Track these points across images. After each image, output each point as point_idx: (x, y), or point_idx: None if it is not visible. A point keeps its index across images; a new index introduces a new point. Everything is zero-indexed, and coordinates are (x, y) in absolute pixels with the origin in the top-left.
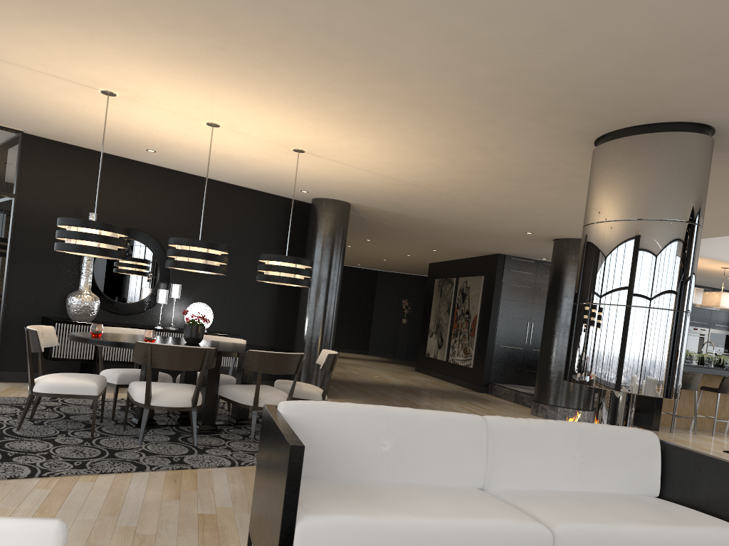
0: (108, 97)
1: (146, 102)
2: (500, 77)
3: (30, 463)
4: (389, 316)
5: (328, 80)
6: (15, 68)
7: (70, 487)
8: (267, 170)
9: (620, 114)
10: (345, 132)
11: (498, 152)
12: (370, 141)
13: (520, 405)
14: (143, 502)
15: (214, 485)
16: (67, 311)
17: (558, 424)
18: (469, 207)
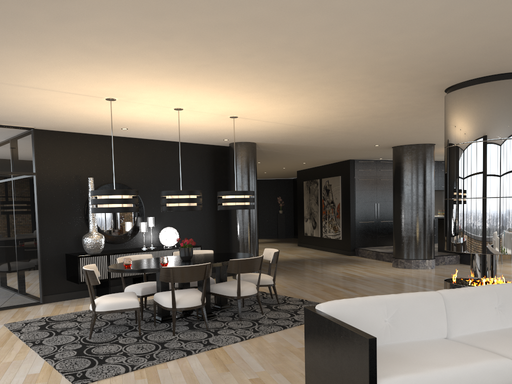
0: (111, 102)
1: (135, 101)
2: (396, 61)
3: (119, 361)
4: (270, 209)
5: (274, 75)
6: (48, 92)
7: (157, 374)
8: (204, 130)
9: (469, 72)
10: (272, 103)
11: (375, 102)
12: (287, 106)
13: (381, 261)
14: (209, 377)
15: (242, 357)
16: (84, 248)
17: (483, 288)
18: (340, 135)
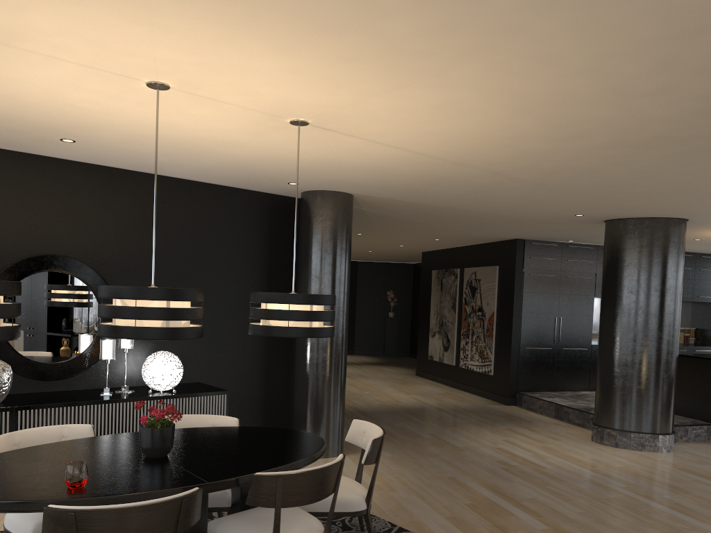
0: None
1: (31, 48)
2: None
3: None
4: (374, 310)
5: None
6: None
7: None
8: (244, 157)
9: None
10: (390, 81)
11: (648, 99)
12: (427, 96)
13: (566, 423)
14: None
15: None
16: None
17: None
18: (521, 189)
